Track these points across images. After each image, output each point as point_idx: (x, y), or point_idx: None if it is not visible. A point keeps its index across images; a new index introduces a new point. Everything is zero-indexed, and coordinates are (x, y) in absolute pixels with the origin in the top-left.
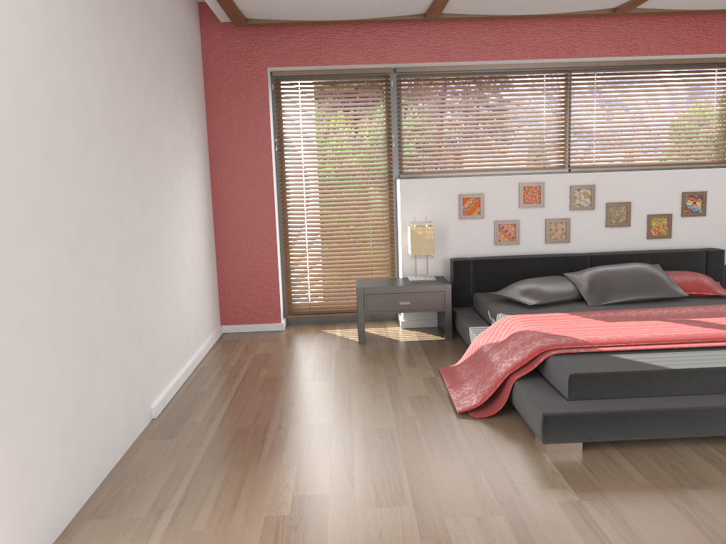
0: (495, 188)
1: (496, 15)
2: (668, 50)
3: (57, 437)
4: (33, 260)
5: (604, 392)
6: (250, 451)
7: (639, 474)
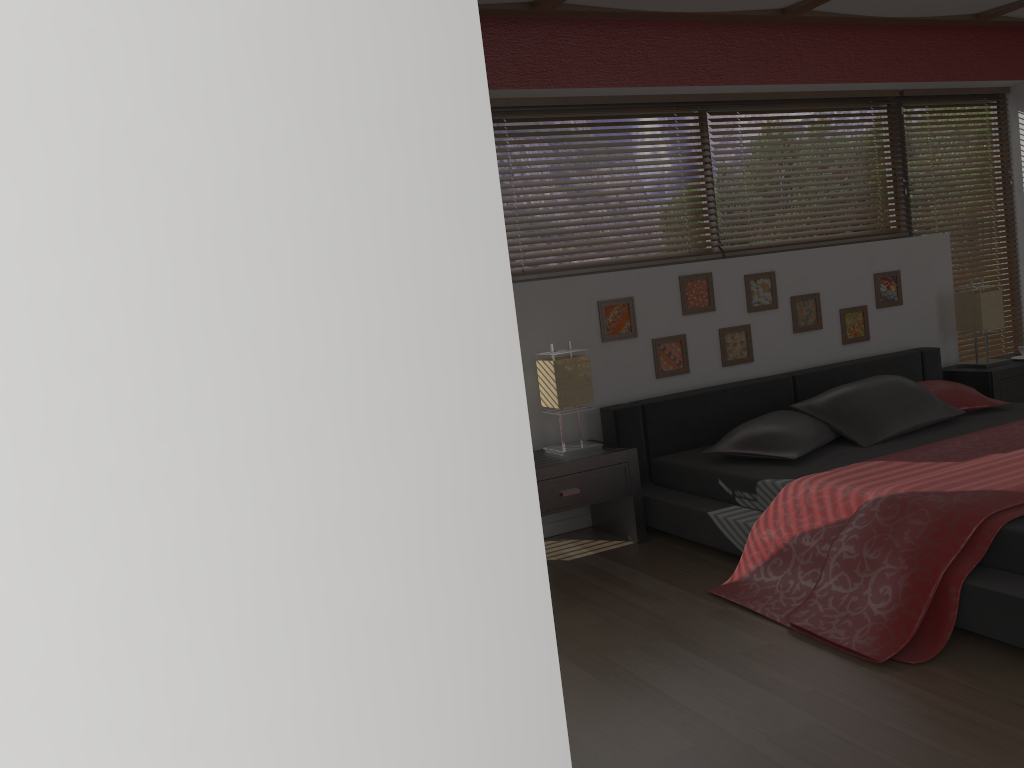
0: (648, 287)
1: (635, 11)
2: (829, 77)
3: None
4: None
5: None
6: None
7: None
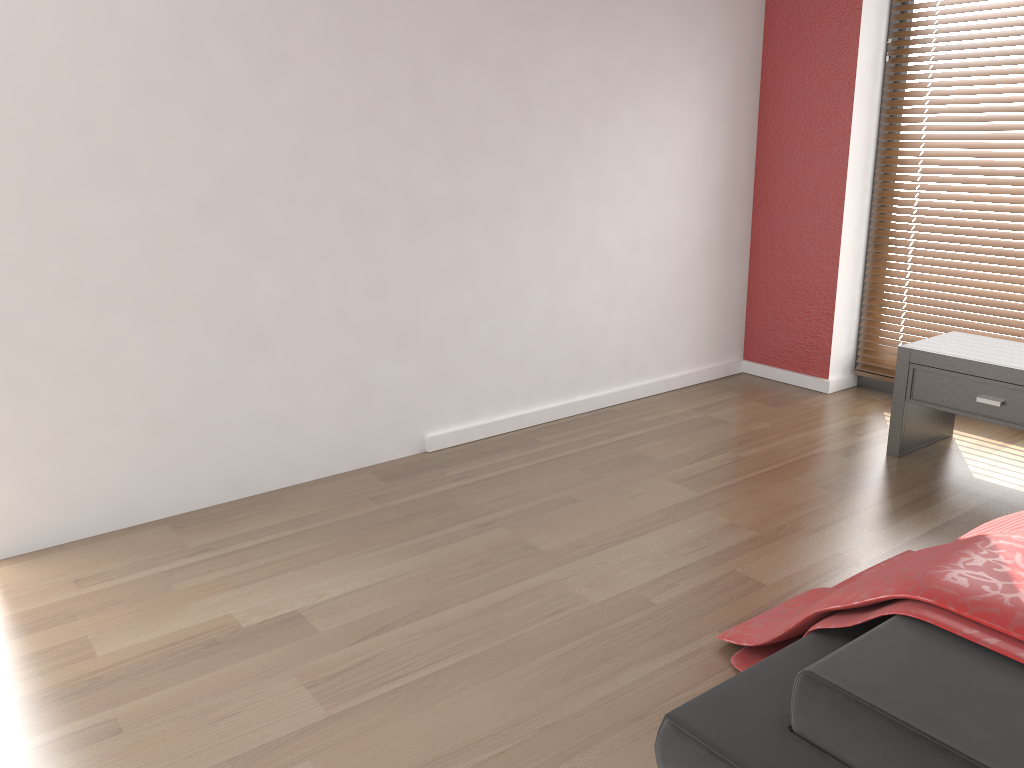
0: None
1: None
2: None
3: (139, 421)
4: (101, 214)
5: (876, 763)
6: (396, 535)
7: None
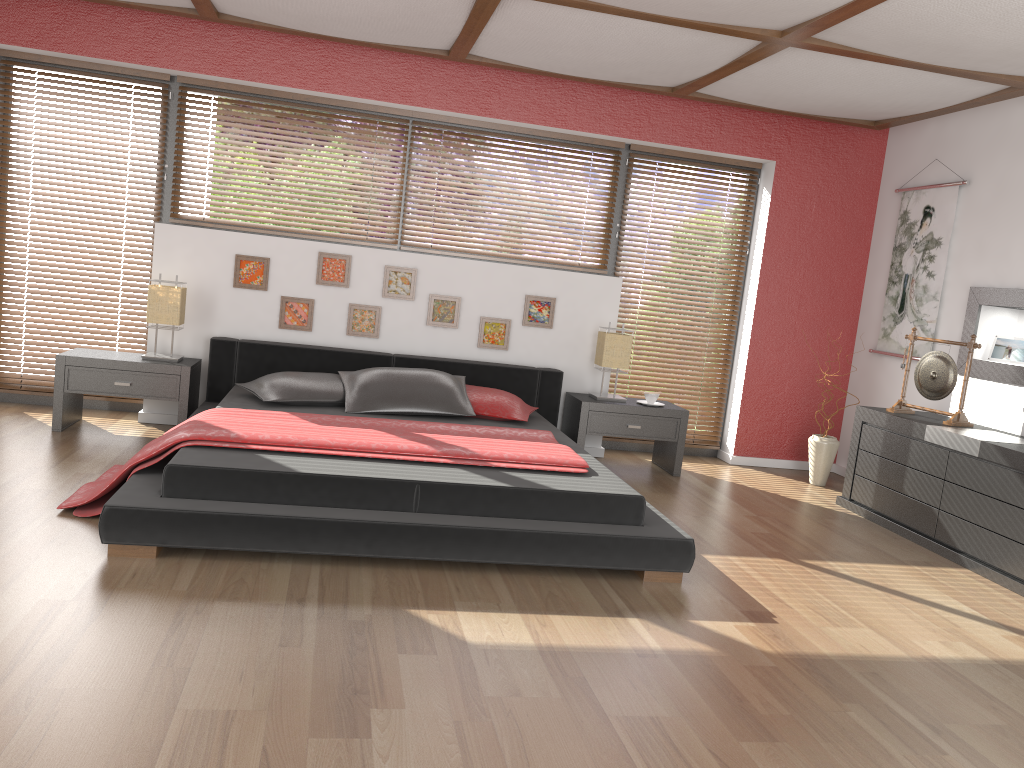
0: (287, 254)
1: (296, 30)
2: (527, 117)
3: None
4: None
5: (209, 491)
6: None
7: (187, 584)
